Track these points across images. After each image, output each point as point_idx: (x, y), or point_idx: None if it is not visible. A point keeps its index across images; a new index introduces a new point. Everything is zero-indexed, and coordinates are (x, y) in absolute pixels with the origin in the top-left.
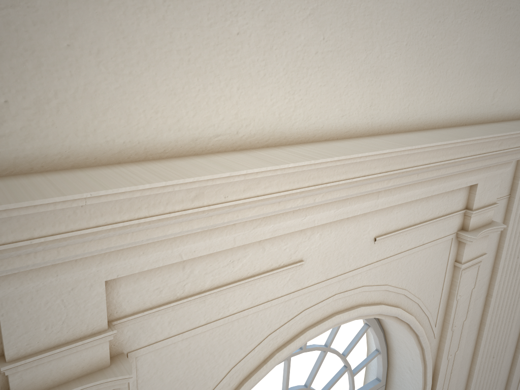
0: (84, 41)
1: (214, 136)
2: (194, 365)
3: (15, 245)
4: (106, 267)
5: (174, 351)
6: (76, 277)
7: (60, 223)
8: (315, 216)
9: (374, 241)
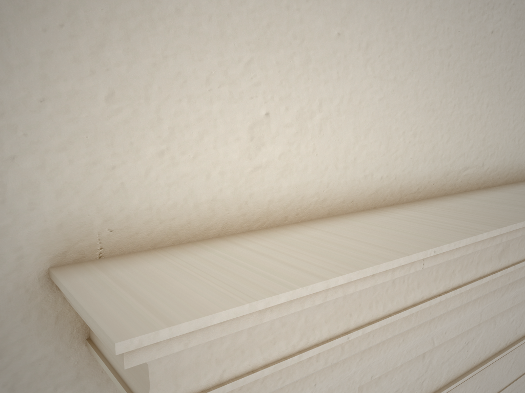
0: (354, 30)
1: (462, 169)
2: None
3: (331, 344)
4: (364, 366)
5: None
6: (331, 385)
7: (377, 302)
8: None
9: None
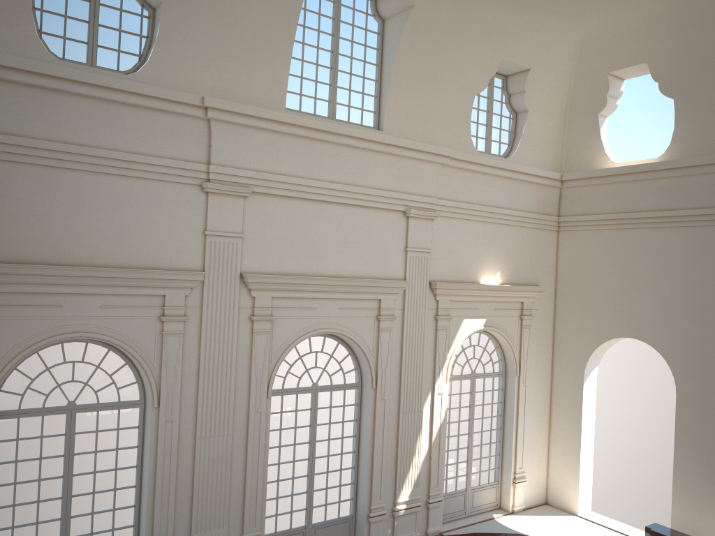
0: None
1: (24, 259)
2: (14, 330)
3: None
4: None
5: (7, 322)
6: None
7: None
8: (63, 289)
9: (101, 307)
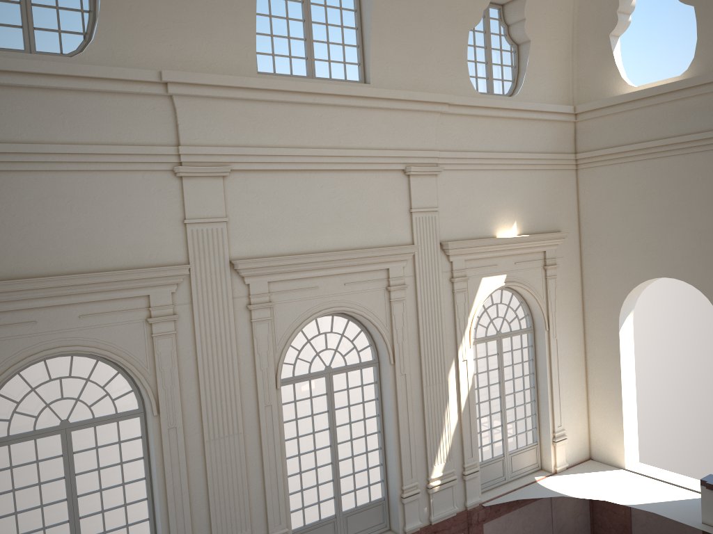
0: None
1: None
2: None
3: None
4: None
5: None
6: None
7: None
8: (34, 303)
9: (80, 317)
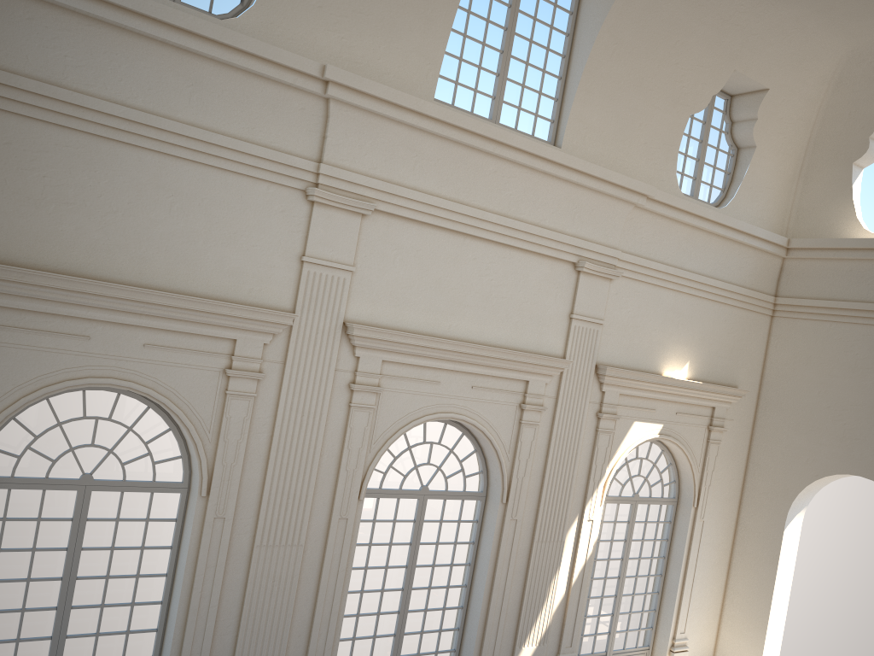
0: None
1: (44, 265)
2: (18, 363)
3: None
4: None
5: (9, 351)
6: None
7: None
8: (94, 313)
9: (144, 346)
